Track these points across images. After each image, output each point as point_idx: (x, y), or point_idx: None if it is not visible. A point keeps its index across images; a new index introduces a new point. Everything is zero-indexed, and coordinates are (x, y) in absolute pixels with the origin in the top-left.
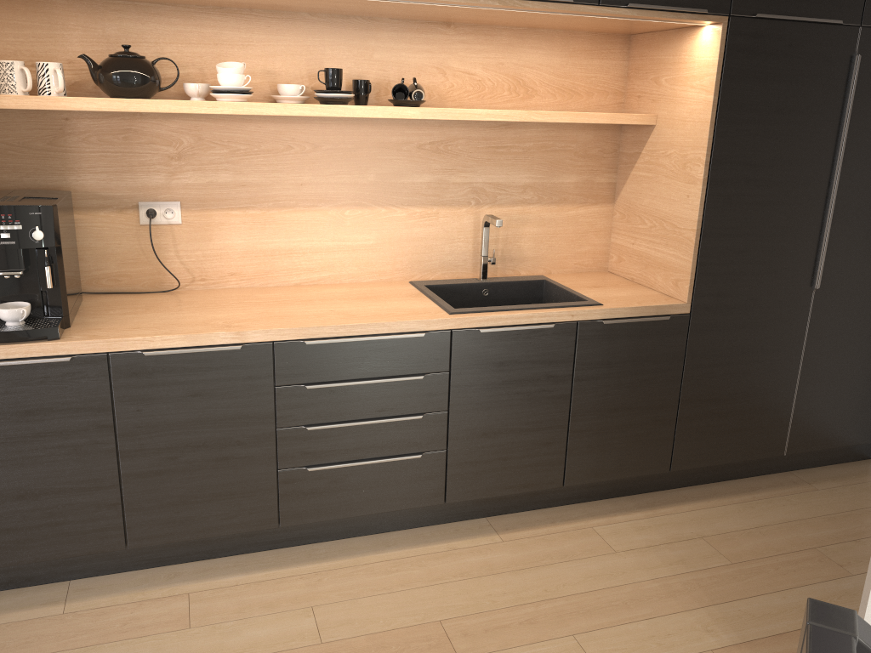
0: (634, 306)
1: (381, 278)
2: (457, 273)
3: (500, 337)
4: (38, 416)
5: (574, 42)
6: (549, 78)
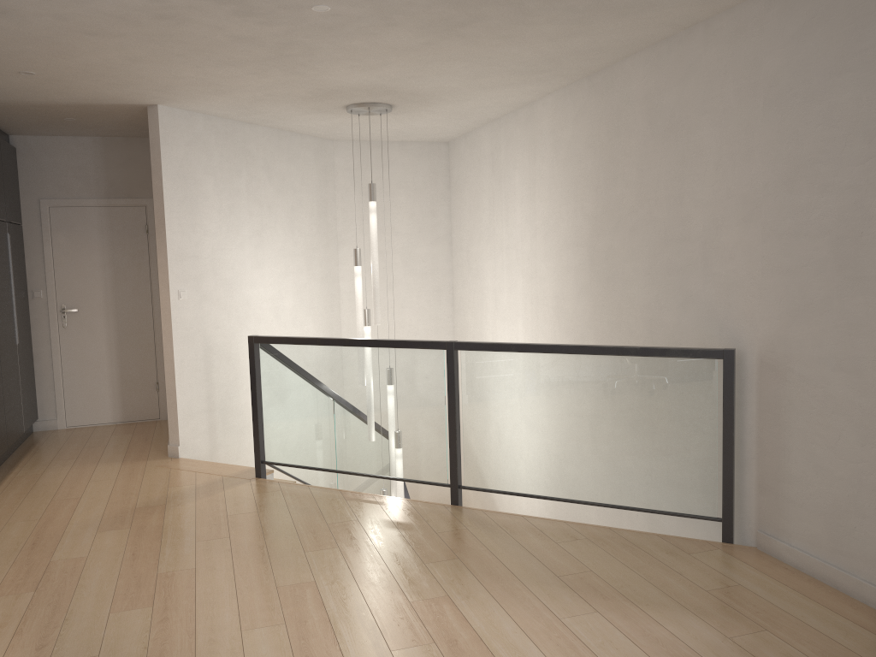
0: None
1: None
2: None
3: None
4: None
5: None
6: None
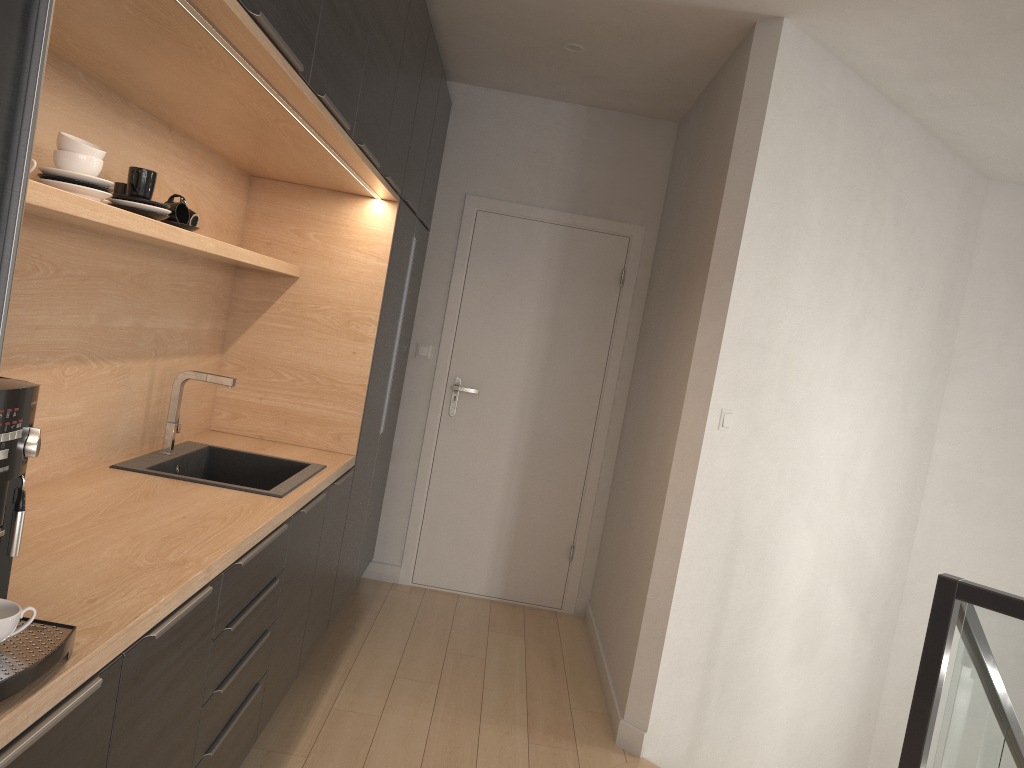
0: (344, 464)
1: (78, 466)
2: (131, 448)
3: (306, 515)
4: None
5: (228, 174)
6: (212, 210)
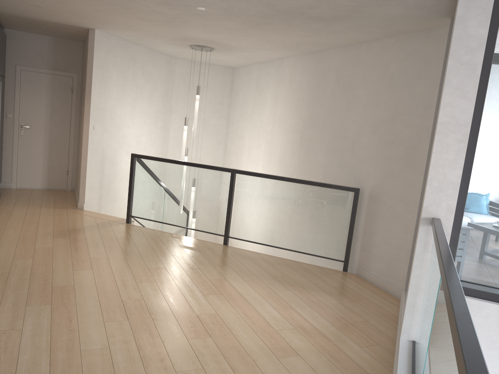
0: None
1: None
2: None
3: None
4: None
5: None
6: None
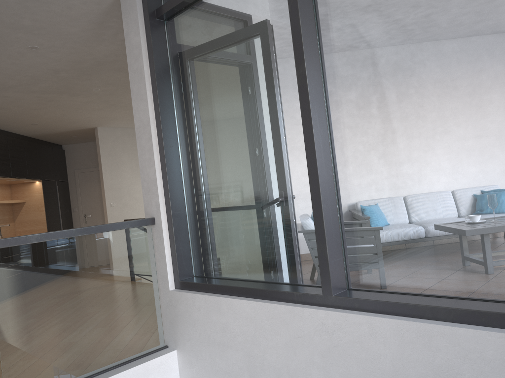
0: None
1: None
2: None
3: None
4: None
5: (2, 186)
6: (0, 194)
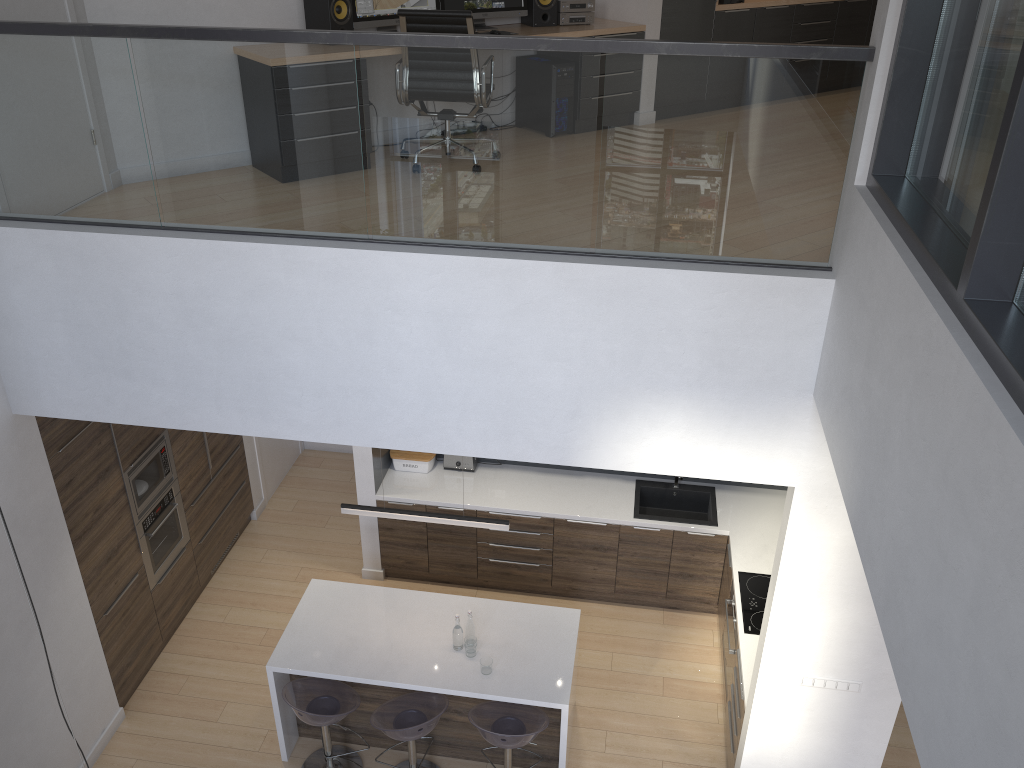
0: None
1: None
2: None
3: (851, 5)
4: (736, 34)
5: None
6: None
